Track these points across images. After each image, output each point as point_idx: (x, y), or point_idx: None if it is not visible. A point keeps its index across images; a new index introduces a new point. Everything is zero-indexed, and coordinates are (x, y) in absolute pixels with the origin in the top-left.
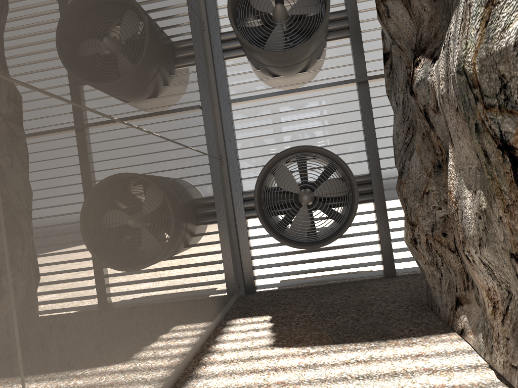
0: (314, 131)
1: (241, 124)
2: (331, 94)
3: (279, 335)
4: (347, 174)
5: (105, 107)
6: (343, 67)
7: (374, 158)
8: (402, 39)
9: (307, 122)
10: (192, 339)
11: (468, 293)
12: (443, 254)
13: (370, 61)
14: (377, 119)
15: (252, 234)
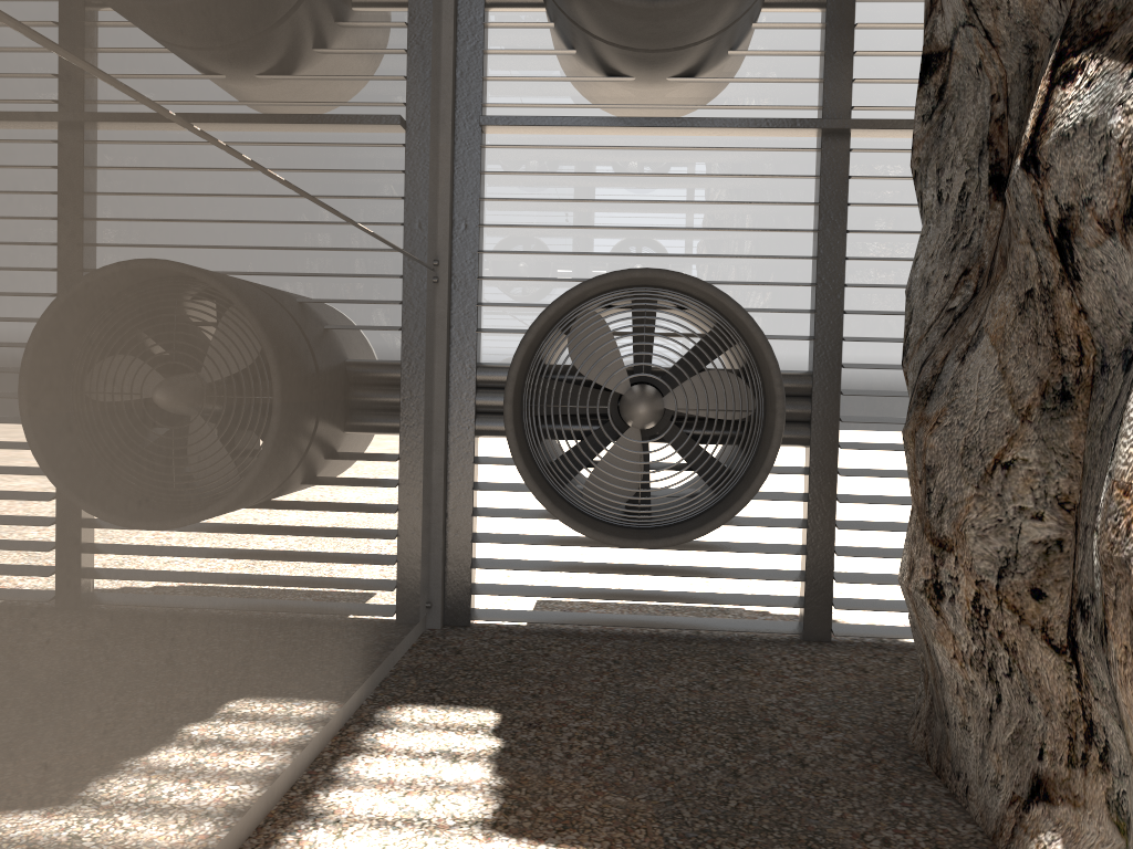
0: (690, 238)
1: (502, 186)
2: (750, 150)
3: (513, 789)
4: (764, 365)
5: (28, 0)
6: (791, 85)
7: (829, 334)
8: (1005, 12)
9: (676, 211)
10: (261, 777)
11: (1082, 777)
12: (1020, 647)
13: (864, 81)
14: (854, 236)
15: (486, 476)
